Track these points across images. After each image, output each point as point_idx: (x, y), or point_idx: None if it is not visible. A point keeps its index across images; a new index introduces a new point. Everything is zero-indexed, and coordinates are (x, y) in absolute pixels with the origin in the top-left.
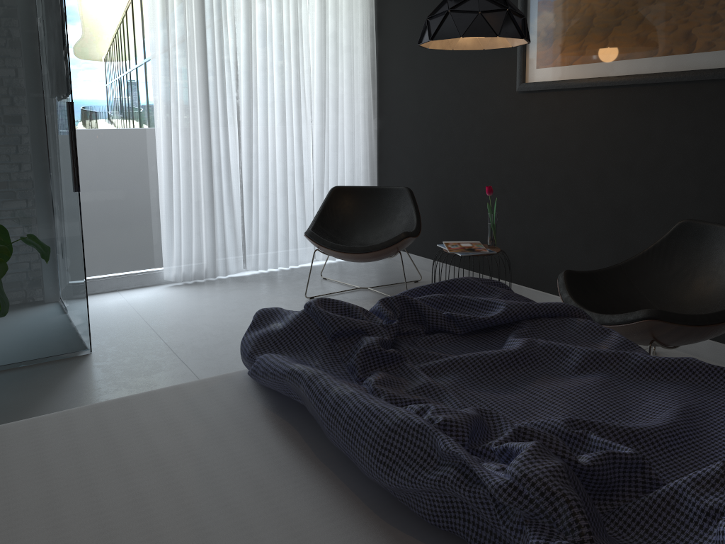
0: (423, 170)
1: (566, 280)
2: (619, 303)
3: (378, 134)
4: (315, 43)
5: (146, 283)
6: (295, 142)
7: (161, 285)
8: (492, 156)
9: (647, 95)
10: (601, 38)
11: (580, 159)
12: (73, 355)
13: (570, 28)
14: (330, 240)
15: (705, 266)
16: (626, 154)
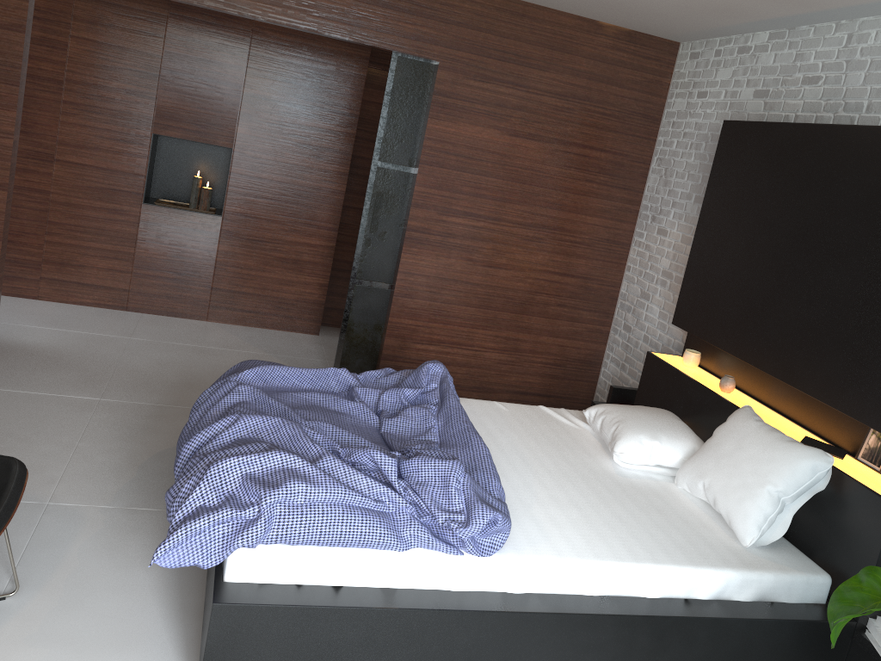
0: None
1: None
2: None
3: None
4: None
5: None
6: None
7: None
8: None
9: None
10: None
11: None
12: None
13: None
14: None
15: None
16: None
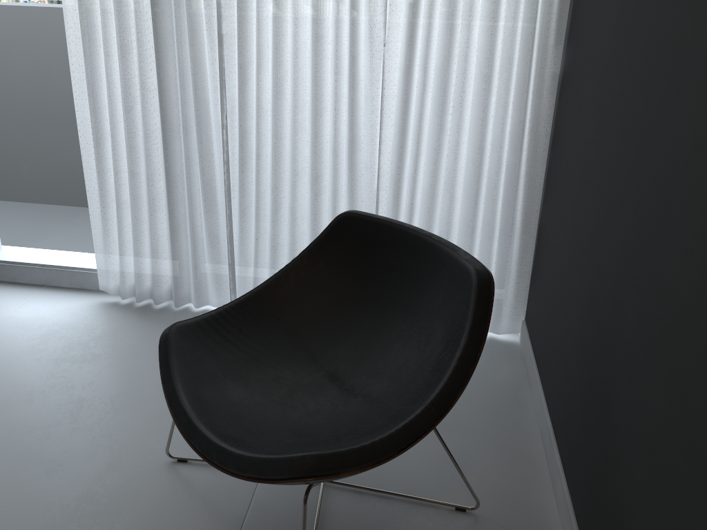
0: (588, 219)
1: None
2: None
3: (560, 85)
4: None
5: (86, 286)
6: (347, 87)
7: (102, 296)
8: None
9: None
10: None
11: None
12: None
13: None
14: (268, 344)
15: None
16: None
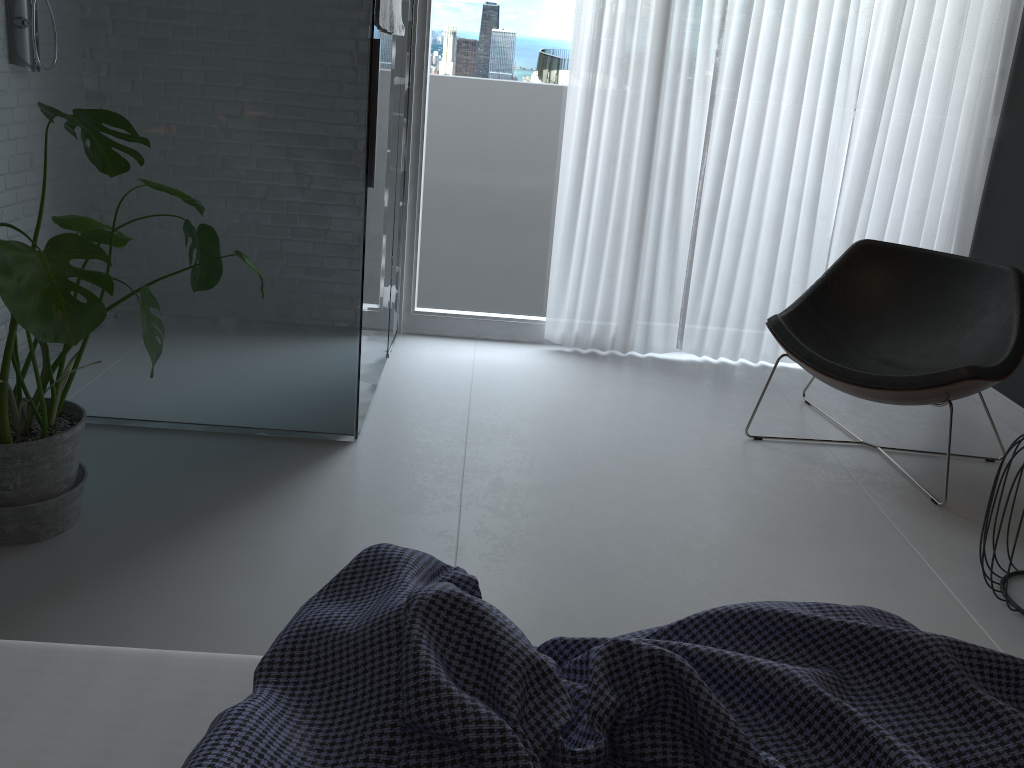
0: None
1: None
2: None
3: (995, 147)
4: None
5: (519, 337)
6: (814, 145)
7: (540, 346)
8: None
9: None
10: None
11: None
12: (329, 438)
13: None
14: (823, 341)
15: None
16: None
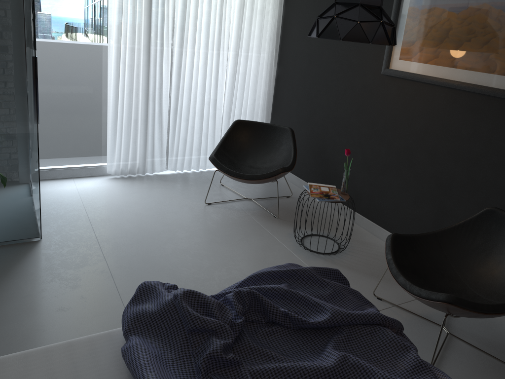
0: (305, 113)
1: (392, 243)
2: (429, 264)
3: (276, 78)
4: (236, 6)
5: (94, 174)
6: (213, 80)
7: (105, 177)
8: (356, 117)
9: (480, 102)
10: (453, 48)
11: (421, 137)
12: (27, 241)
13: (430, 34)
14: (228, 162)
15: (500, 248)
16: (456, 143)
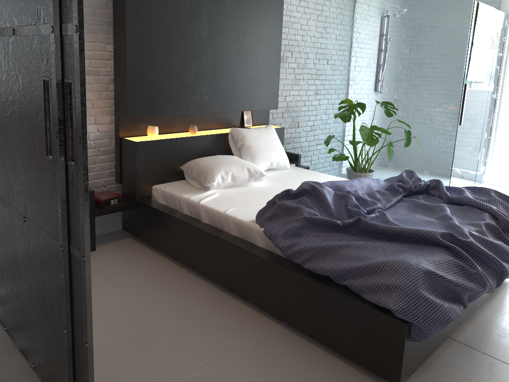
0: None
1: None
2: None
3: None
4: None
5: None
6: None
7: None
8: None
9: None
10: None
11: None
12: None
13: None
14: None
15: None
16: None
